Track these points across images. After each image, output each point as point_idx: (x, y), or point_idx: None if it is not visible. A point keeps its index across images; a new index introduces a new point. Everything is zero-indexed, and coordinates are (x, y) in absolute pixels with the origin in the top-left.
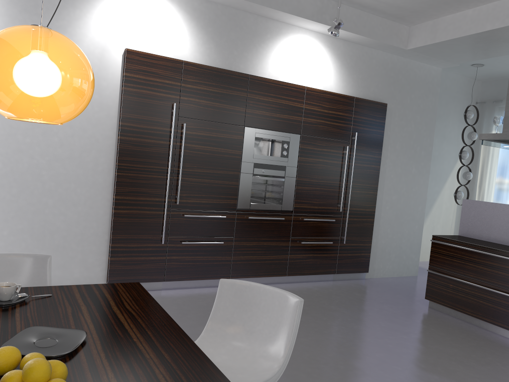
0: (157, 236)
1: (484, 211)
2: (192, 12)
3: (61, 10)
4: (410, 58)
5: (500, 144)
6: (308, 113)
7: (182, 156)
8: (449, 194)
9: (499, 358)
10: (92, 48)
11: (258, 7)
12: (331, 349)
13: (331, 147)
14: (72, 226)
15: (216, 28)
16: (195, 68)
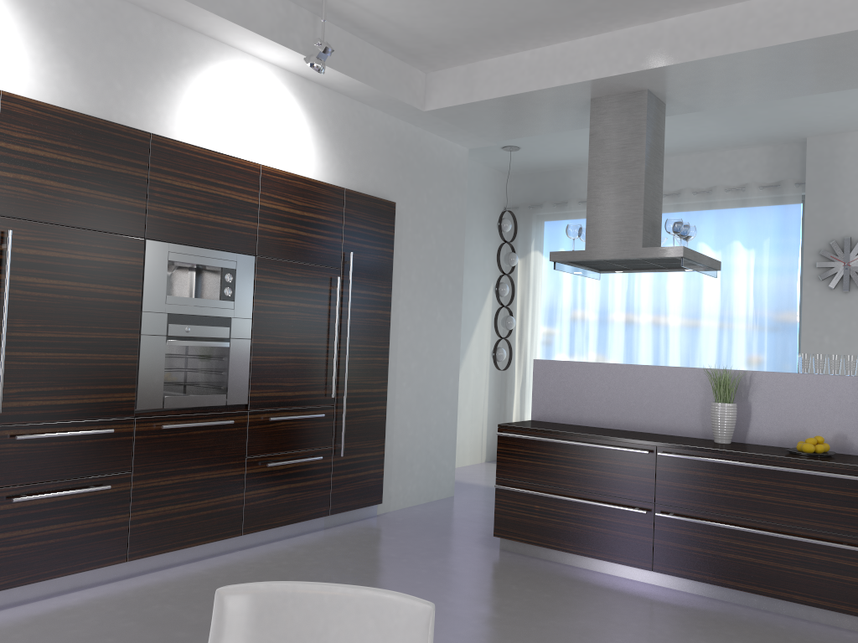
0: None
1: (569, 377)
2: None
3: None
4: (424, 128)
5: (576, 268)
6: (268, 215)
7: (6, 305)
8: (477, 354)
9: (646, 620)
10: None
11: None
12: None
13: (311, 280)
14: None
15: (74, 30)
16: (30, 110)
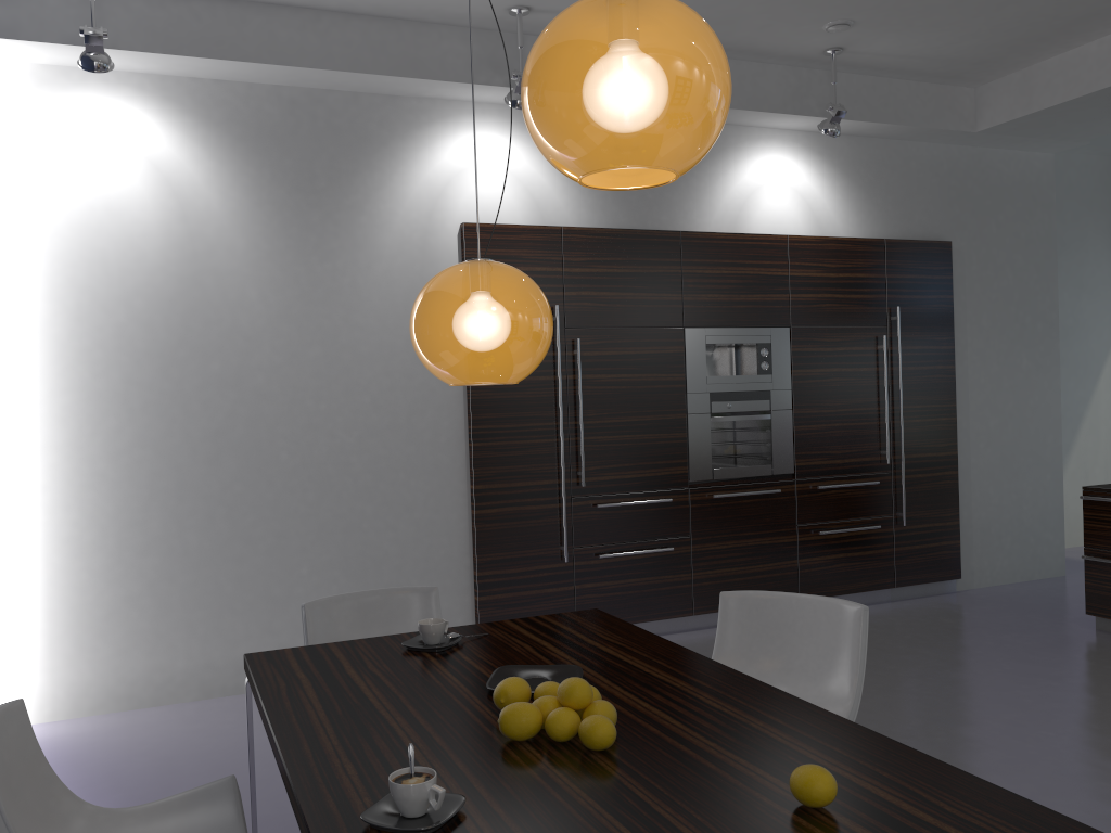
0: (554, 548)
1: None
2: None
3: (352, 177)
4: (985, 146)
5: None
6: (800, 285)
7: (580, 399)
8: (1109, 401)
9: None
10: (408, 233)
11: None
12: (916, 715)
13: (853, 343)
14: (408, 547)
15: None
16: (584, 236)
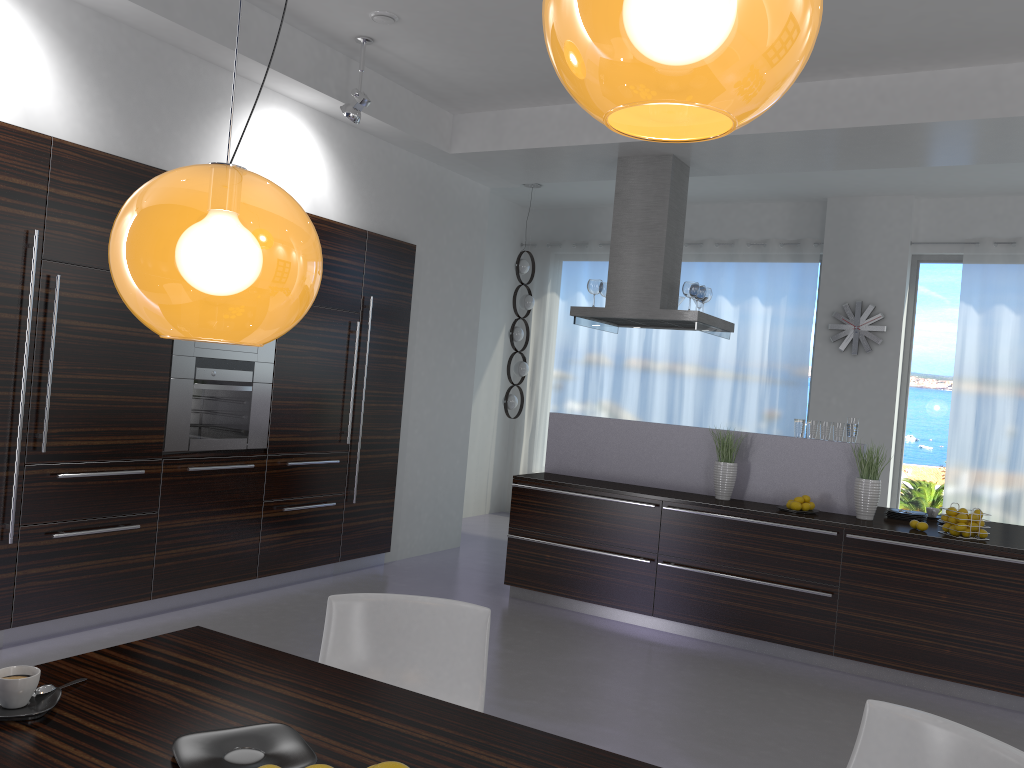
0: None
1: (584, 431)
2: (68, 34)
3: None
4: (447, 167)
5: (595, 323)
6: None
7: (53, 347)
8: (486, 399)
9: (644, 657)
10: None
11: (210, 46)
12: None
13: (331, 325)
14: None
15: (118, 73)
16: (78, 156)
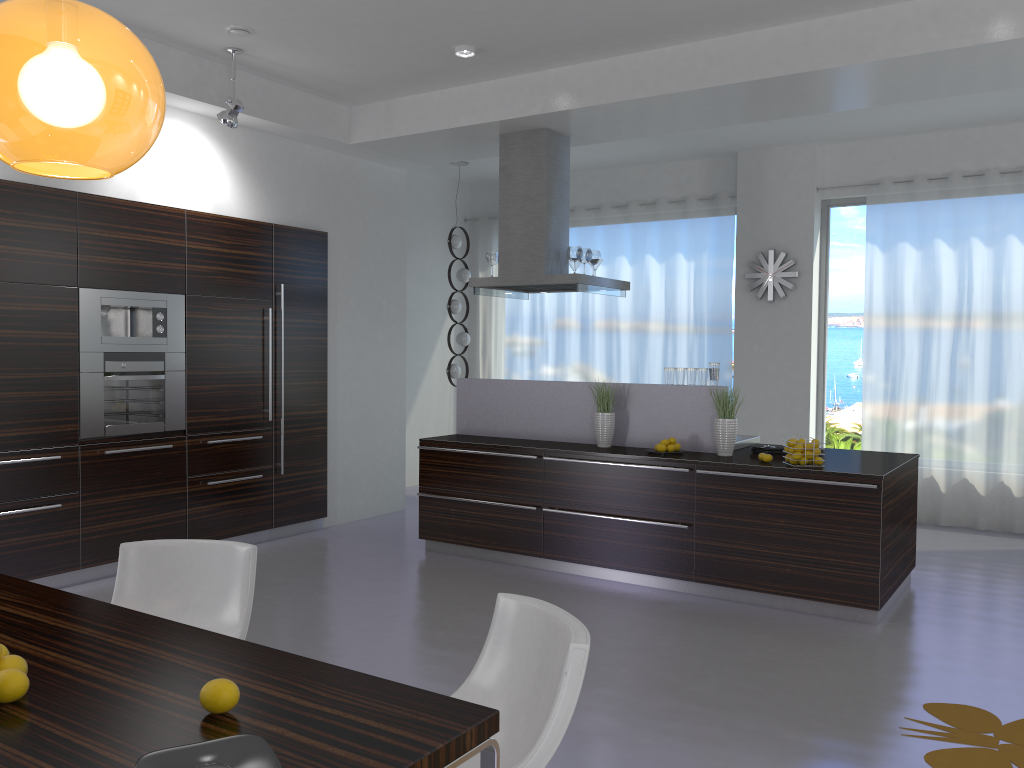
0: None
1: (487, 393)
2: None
3: None
4: (356, 156)
5: (499, 291)
6: (196, 256)
7: None
8: (440, 370)
9: (520, 593)
10: None
11: None
12: (291, 634)
13: (243, 313)
14: None
15: None
16: None
